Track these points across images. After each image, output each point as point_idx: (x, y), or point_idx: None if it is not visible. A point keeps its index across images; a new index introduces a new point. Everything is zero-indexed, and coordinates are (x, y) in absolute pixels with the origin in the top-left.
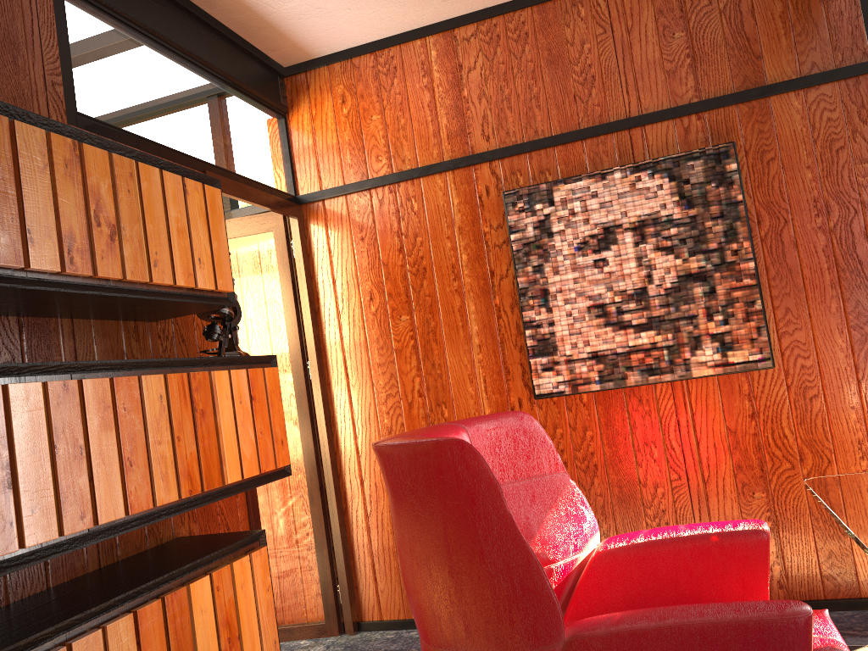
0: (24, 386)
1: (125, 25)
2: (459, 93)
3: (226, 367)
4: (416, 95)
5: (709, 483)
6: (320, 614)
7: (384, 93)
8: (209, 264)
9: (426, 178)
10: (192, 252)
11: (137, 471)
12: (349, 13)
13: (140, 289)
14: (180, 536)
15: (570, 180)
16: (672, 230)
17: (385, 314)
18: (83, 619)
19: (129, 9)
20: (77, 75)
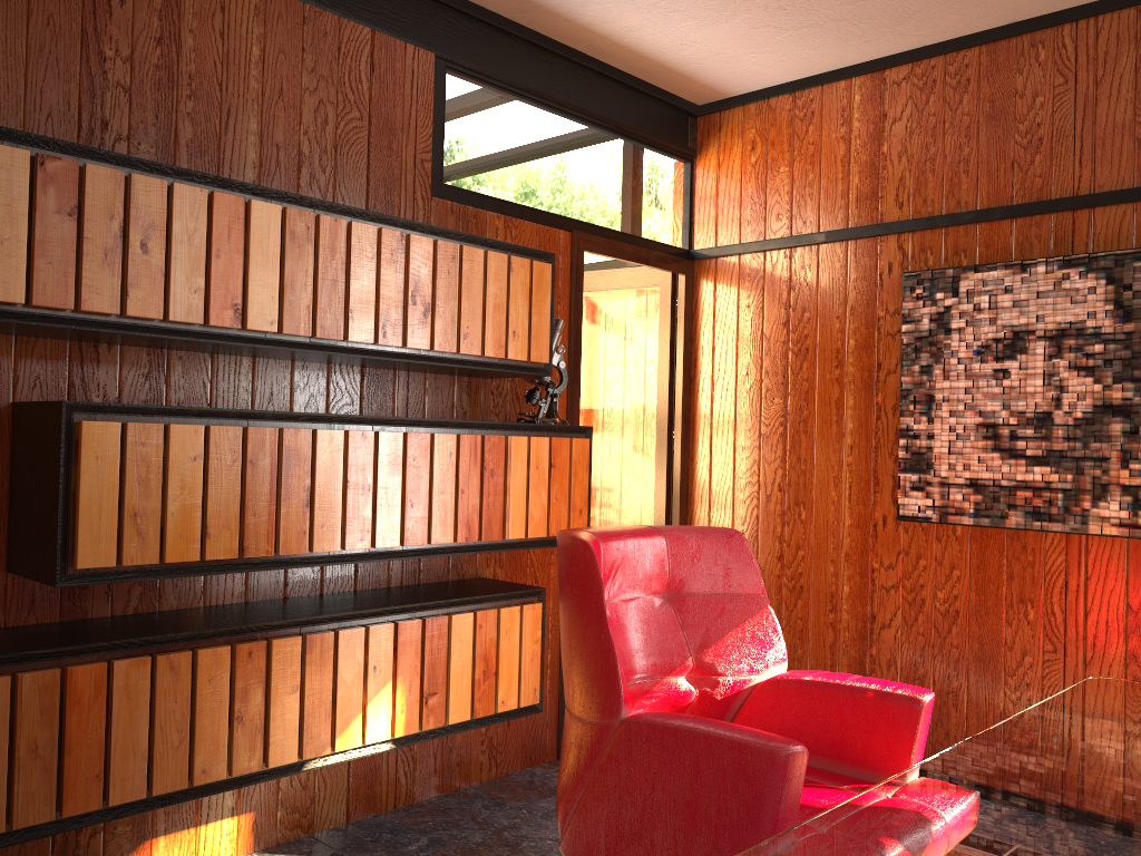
0: (329, 432)
1: (505, 91)
2: (877, 148)
3: (530, 433)
4: (830, 147)
5: (1090, 666)
6: None
7: (796, 142)
8: (524, 337)
9: (825, 245)
10: (508, 325)
11: (417, 512)
12: (755, 56)
13: (449, 358)
14: (483, 576)
15: (983, 267)
16: (1097, 347)
17: (758, 394)
18: (353, 616)
19: (511, 75)
20: (449, 147)
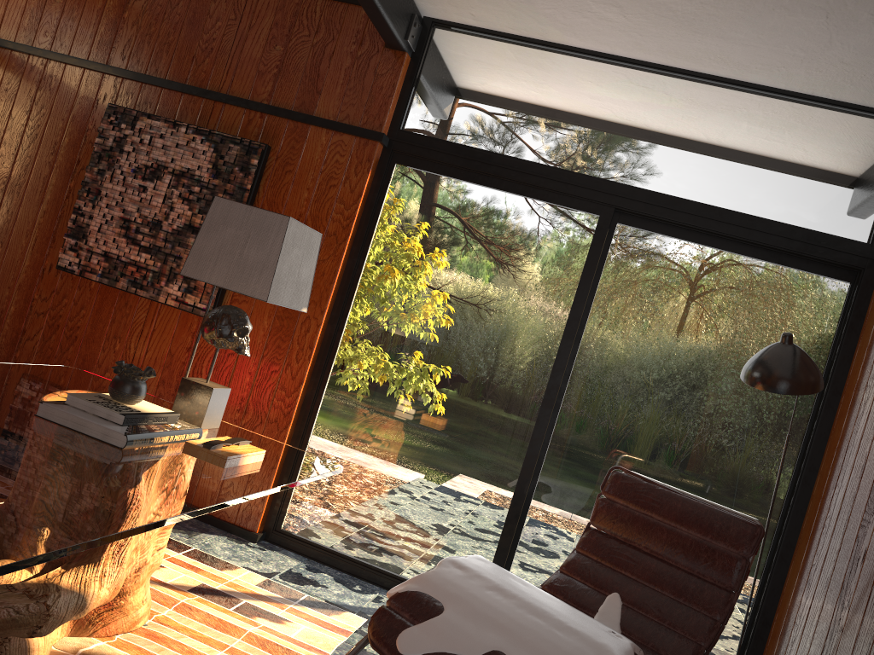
0: None
1: None
2: (122, 13)
3: None
4: None
5: None
6: None
7: None
8: None
9: (70, 66)
10: None
11: None
12: None
13: None
14: None
15: (154, 117)
16: (196, 189)
17: None
18: None
19: None
20: None
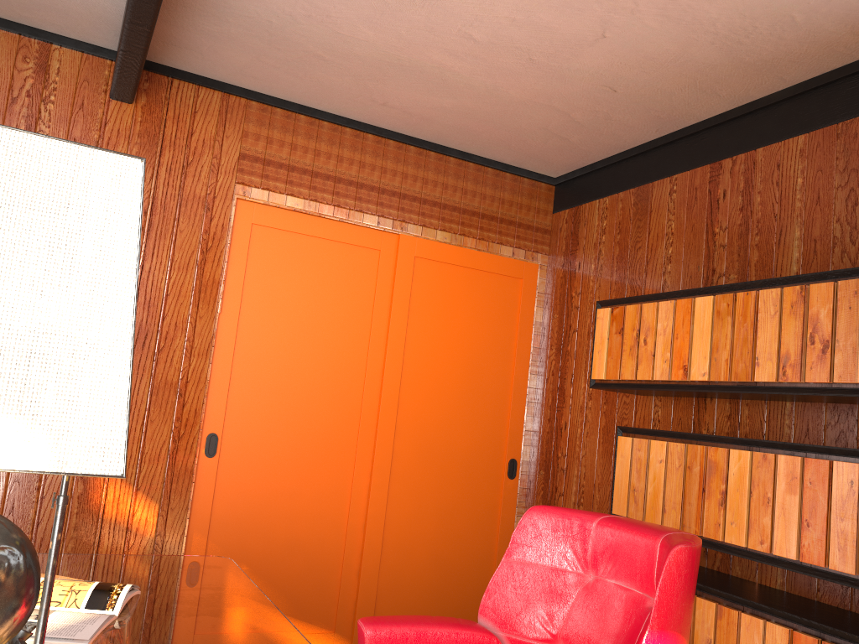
0: (738, 452)
1: None
2: None
3: None
4: None
5: None
6: None
7: None
8: None
9: None
10: None
11: (813, 533)
12: None
13: None
14: None
15: None
16: None
17: None
18: (762, 609)
19: None
20: None
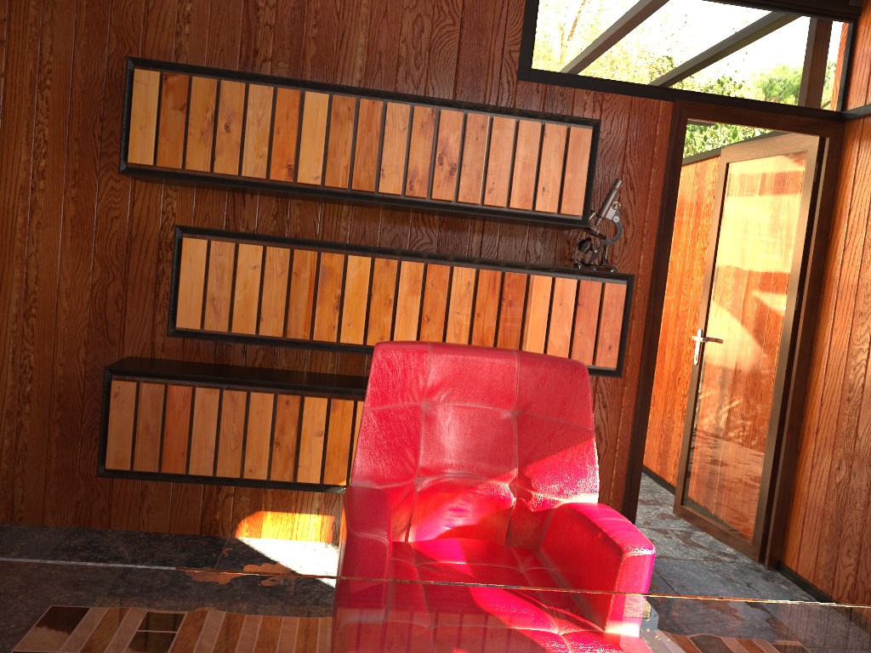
0: (358, 258)
1: None
2: None
3: (560, 275)
4: None
5: None
6: (751, 535)
7: None
8: (555, 192)
9: None
10: (538, 182)
11: (432, 326)
12: None
13: (478, 208)
14: None
15: None
16: None
17: None
18: None
19: None
20: (542, 38)
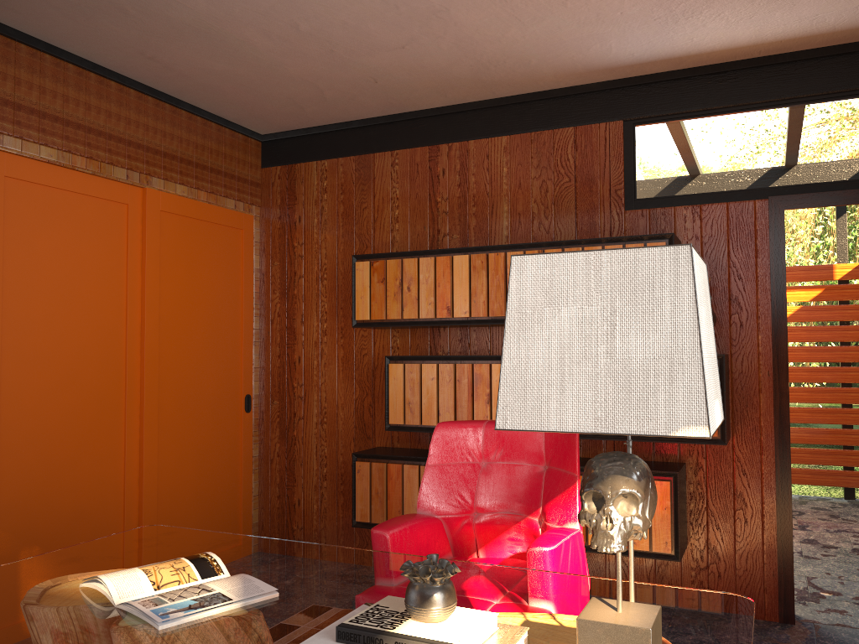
0: (498, 365)
1: (690, 117)
2: None
3: None
4: None
5: None
6: None
7: None
8: None
9: None
10: None
11: None
12: None
13: None
14: (685, 462)
15: None
16: None
17: None
18: None
19: (692, 105)
20: (642, 174)
